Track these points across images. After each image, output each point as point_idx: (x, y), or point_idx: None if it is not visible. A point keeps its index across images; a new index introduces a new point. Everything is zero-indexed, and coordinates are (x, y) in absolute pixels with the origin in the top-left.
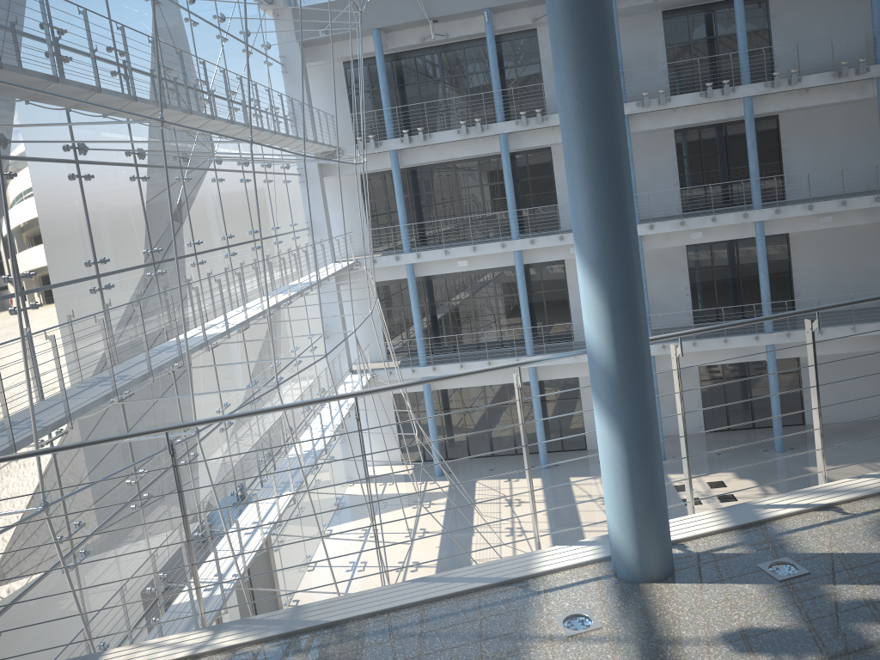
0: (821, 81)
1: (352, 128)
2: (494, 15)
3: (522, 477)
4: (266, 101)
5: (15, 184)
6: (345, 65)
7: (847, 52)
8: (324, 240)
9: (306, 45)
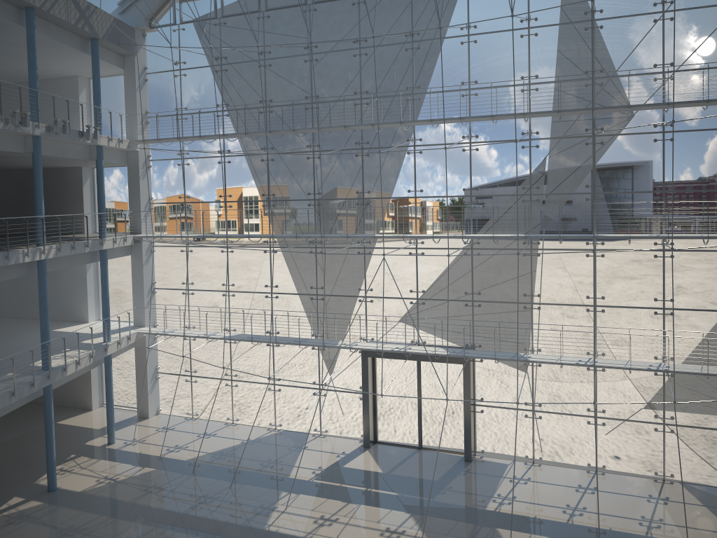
0: None
1: None
2: None
3: None
4: (710, 56)
5: (321, 160)
6: None
7: None
8: None
9: None
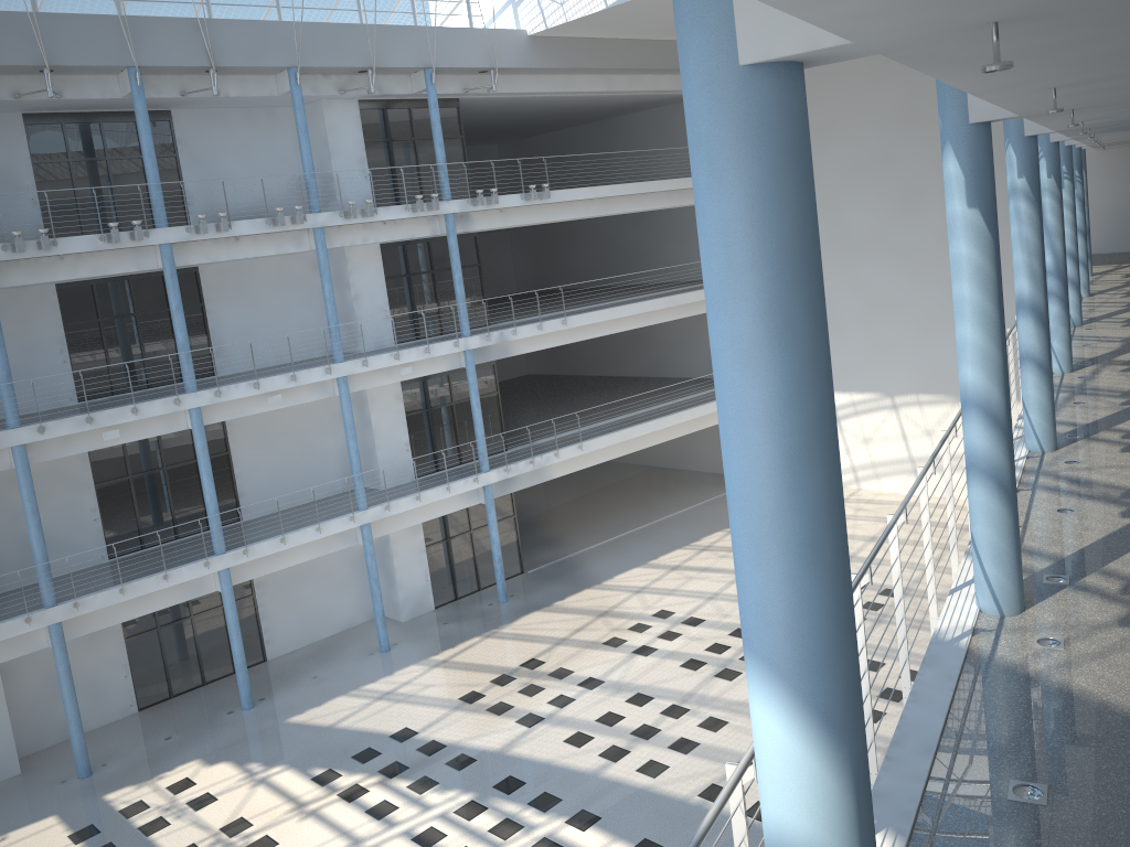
0: (255, 228)
1: None
2: None
3: None
4: None
5: None
6: None
7: (272, 195)
8: None
9: None
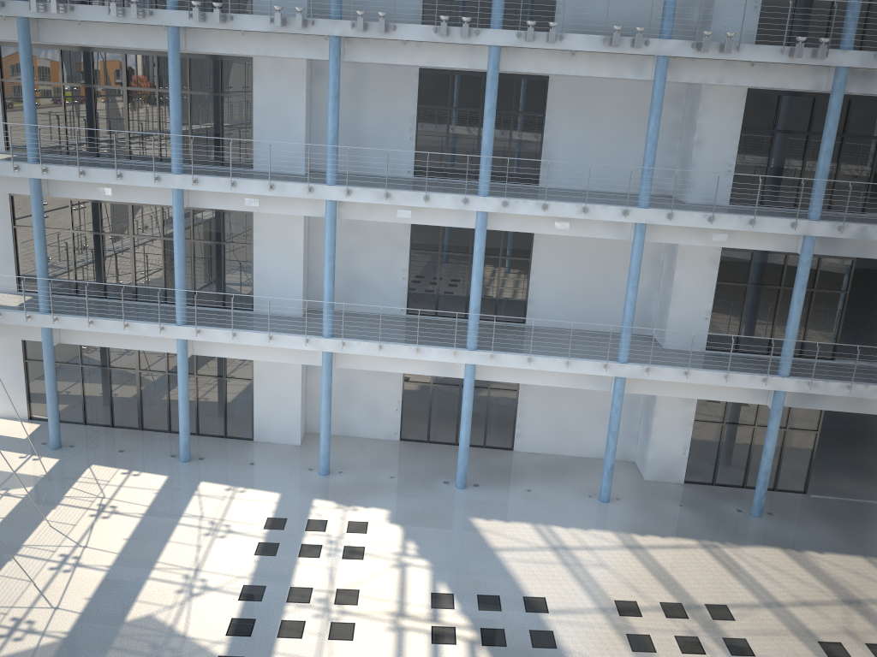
0: (588, 45)
1: None
2: None
3: (148, 470)
4: None
5: None
6: None
7: (646, 14)
8: None
9: None
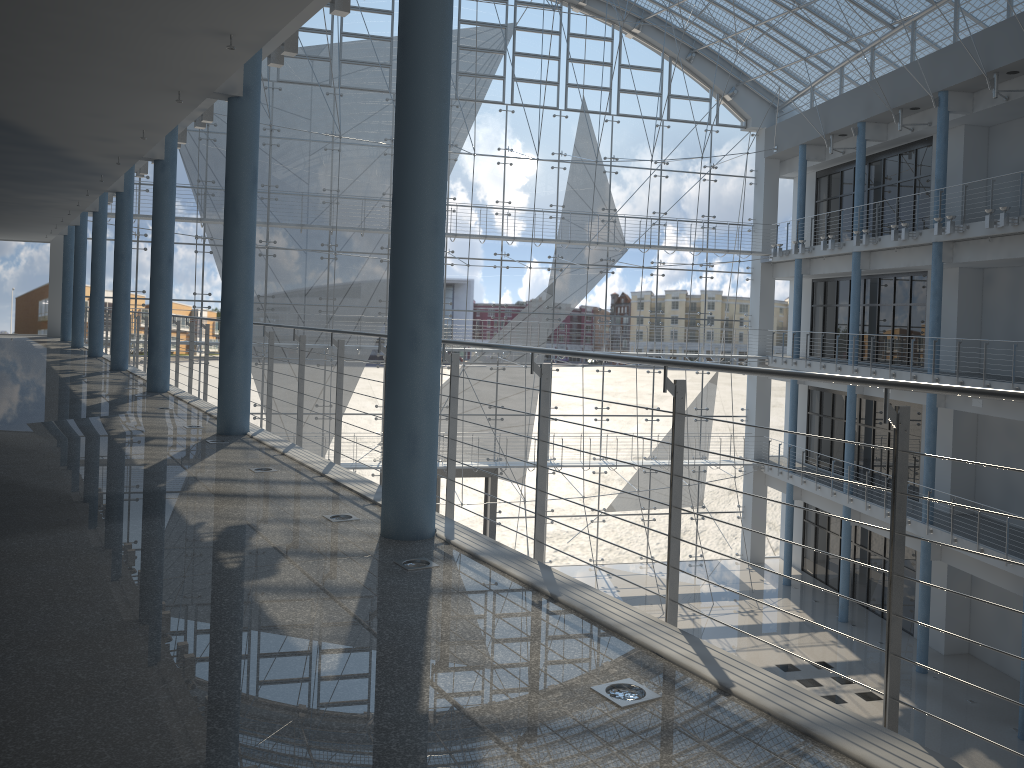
0: None
1: (813, 234)
2: (887, 125)
3: (809, 613)
4: (690, 212)
5: (339, 262)
6: (816, 175)
7: None
8: (755, 333)
9: (783, 159)
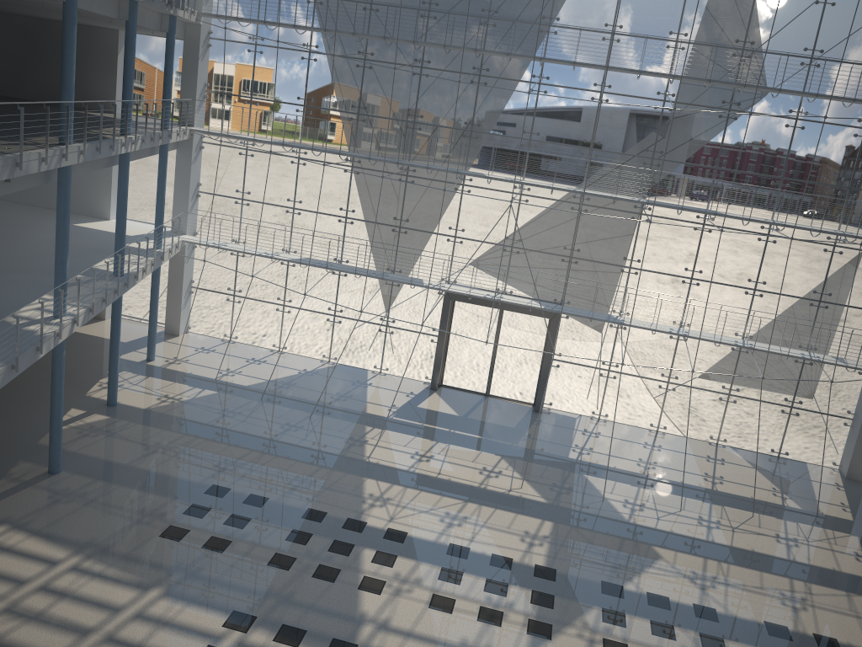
0: None
1: None
2: None
3: None
4: (858, 52)
5: (429, 79)
6: None
7: None
8: None
9: None
